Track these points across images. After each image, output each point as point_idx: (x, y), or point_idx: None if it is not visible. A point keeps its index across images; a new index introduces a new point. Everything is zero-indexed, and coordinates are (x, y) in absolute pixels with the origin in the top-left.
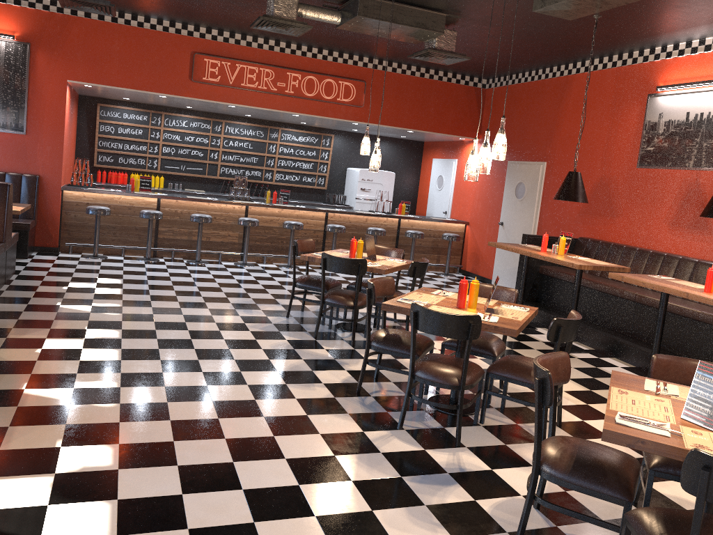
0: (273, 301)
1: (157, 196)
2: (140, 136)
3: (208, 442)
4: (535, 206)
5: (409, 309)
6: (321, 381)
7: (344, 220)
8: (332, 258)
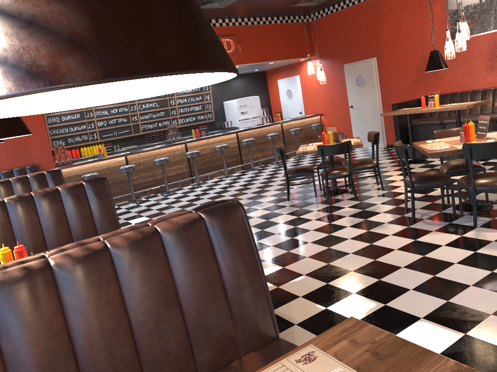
0: (261, 196)
1: (124, 154)
2: (79, 118)
3: (398, 272)
4: (376, 88)
5: (449, 151)
6: (382, 222)
7: (248, 135)
8: (328, 146)
